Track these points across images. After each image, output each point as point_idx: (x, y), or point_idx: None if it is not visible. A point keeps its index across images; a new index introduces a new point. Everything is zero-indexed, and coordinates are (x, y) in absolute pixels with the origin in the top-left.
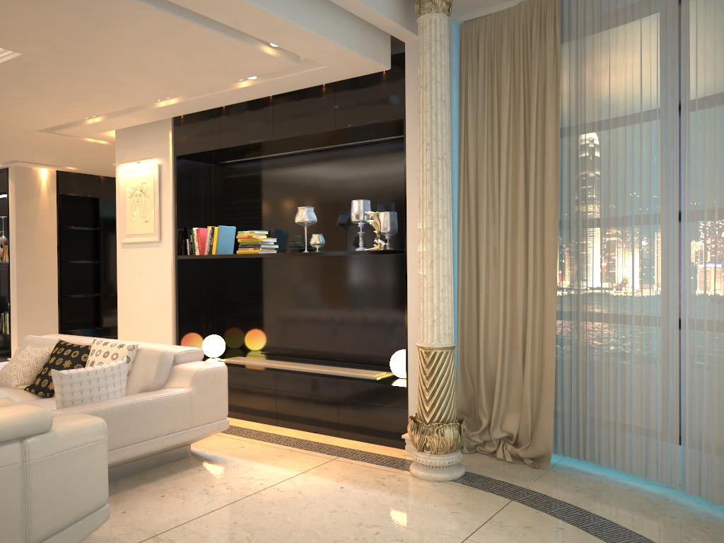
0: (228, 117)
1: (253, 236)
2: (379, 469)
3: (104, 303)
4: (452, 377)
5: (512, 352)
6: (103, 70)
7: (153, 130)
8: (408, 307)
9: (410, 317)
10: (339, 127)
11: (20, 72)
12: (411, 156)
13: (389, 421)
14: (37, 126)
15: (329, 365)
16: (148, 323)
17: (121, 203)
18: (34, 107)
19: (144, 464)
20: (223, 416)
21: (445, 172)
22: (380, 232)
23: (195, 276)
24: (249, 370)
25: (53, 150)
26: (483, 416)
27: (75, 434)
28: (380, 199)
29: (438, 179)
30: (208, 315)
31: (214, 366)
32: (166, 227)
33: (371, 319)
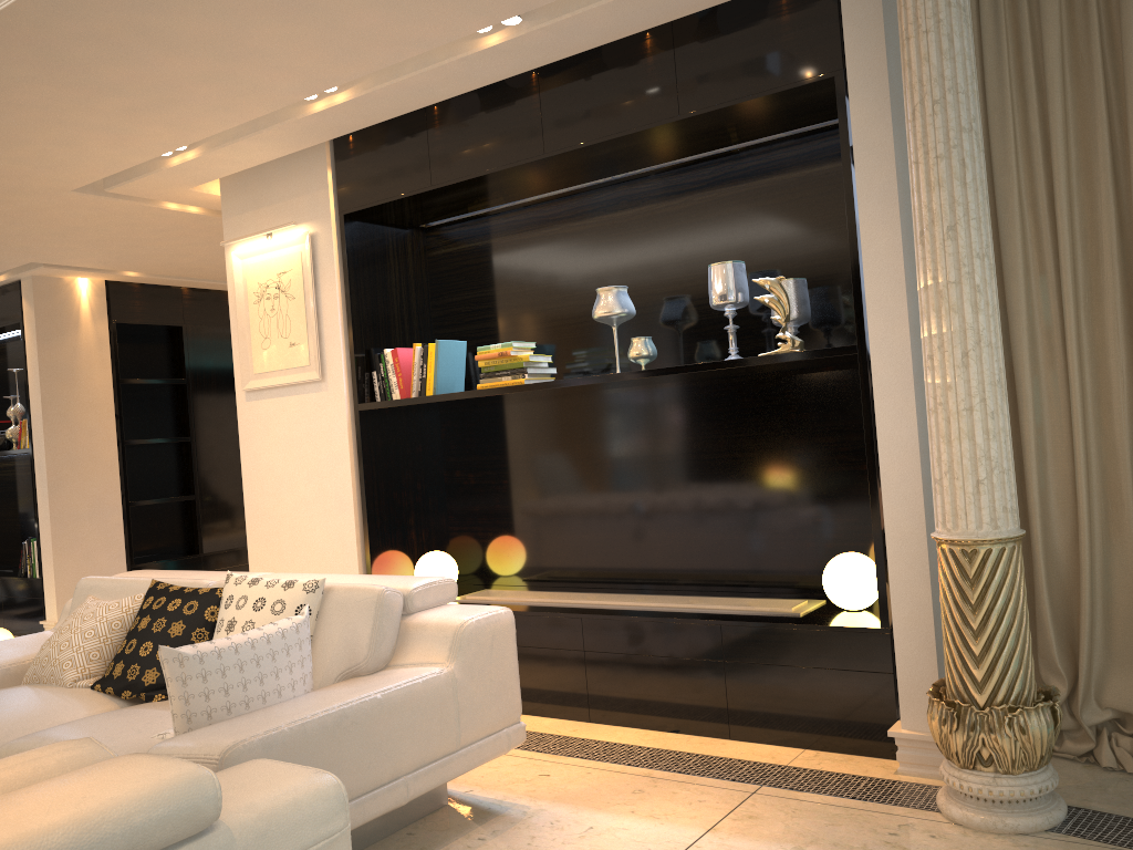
0: (446, 125)
1: (510, 353)
2: (867, 810)
3: (202, 512)
4: (1024, 601)
5: (1111, 540)
6: (216, 15)
7: (295, 171)
8: (880, 463)
9: (887, 483)
10: (687, 114)
11: (46, 33)
12: (864, 148)
13: (845, 700)
14: (76, 178)
15: (675, 593)
16: (307, 538)
17: (240, 315)
18: (70, 131)
19: (363, 834)
20: (515, 718)
21: (978, 160)
22: (789, 318)
23: (392, 441)
24: (524, 615)
25: (102, 234)
26: (1053, 678)
27: (277, 827)
28: (758, 261)
29: (963, 175)
30: (420, 515)
31: (491, 614)
32: (332, 351)
33: (756, 499)
